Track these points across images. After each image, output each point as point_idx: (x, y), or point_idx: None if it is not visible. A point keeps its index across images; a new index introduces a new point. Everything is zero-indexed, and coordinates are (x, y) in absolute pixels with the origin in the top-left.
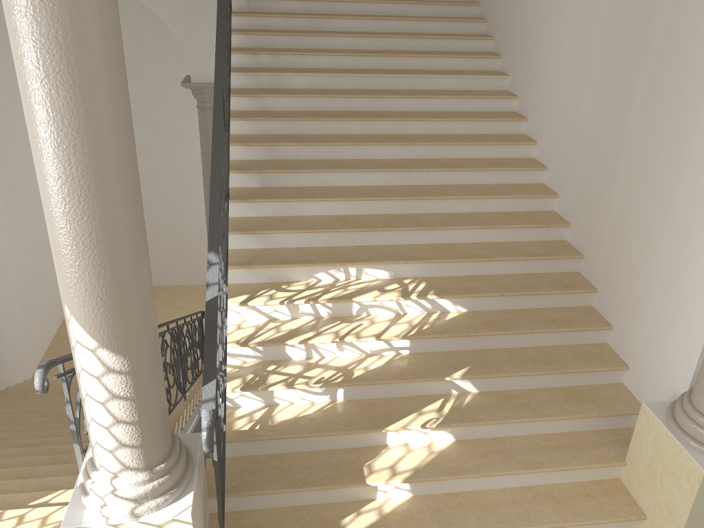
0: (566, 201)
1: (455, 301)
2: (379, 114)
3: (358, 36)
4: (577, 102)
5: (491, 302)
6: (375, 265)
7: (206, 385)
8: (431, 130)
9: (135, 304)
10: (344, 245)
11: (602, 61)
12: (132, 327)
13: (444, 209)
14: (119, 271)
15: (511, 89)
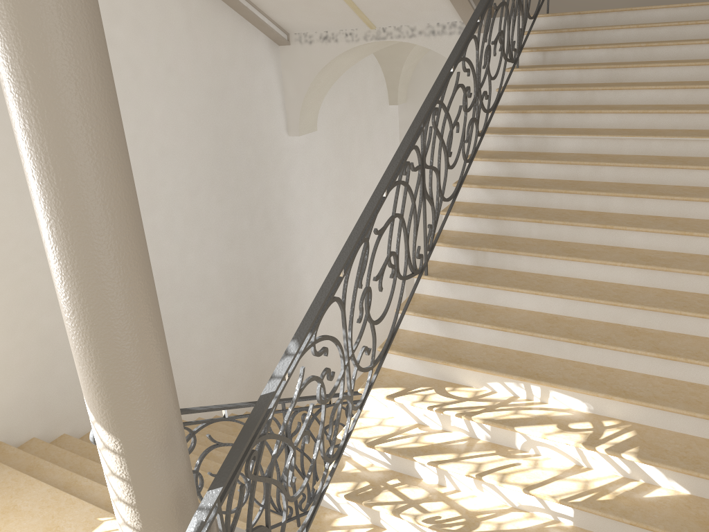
0: None
1: (669, 474)
2: (657, 189)
3: (666, 88)
4: None
5: None
6: (566, 390)
7: (211, 490)
8: None
9: (123, 388)
10: (542, 353)
11: None
12: (121, 410)
13: None
14: (103, 353)
15: None
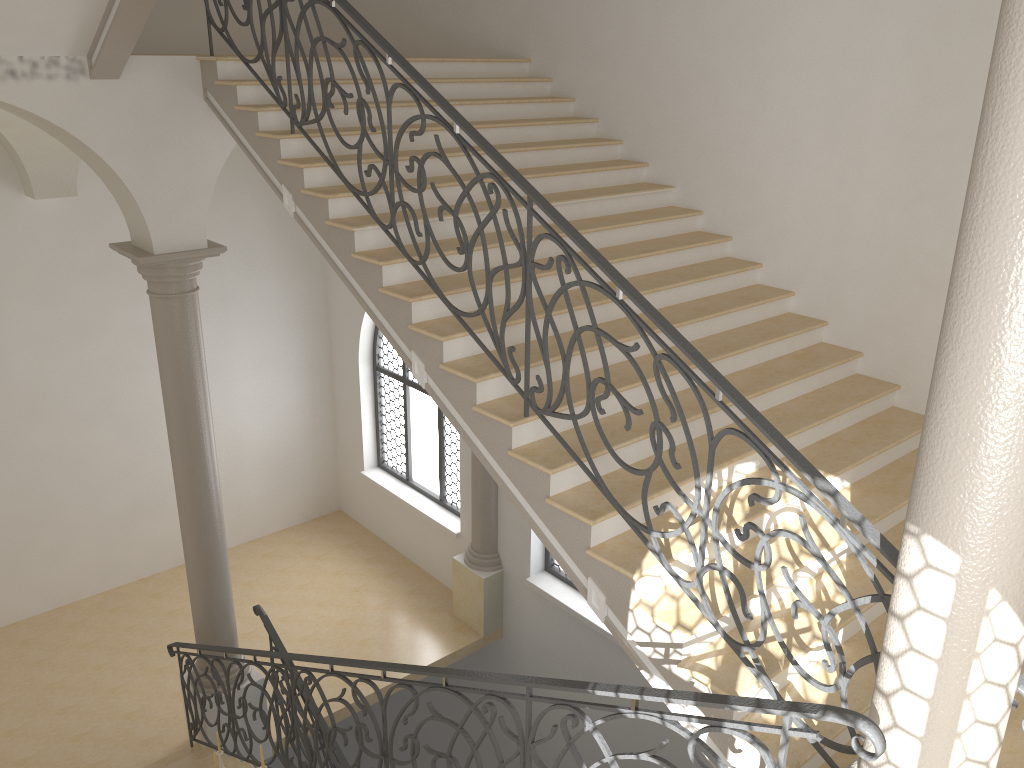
0: (846, 326)
1: (842, 475)
2: (584, 257)
3: (481, 154)
4: (846, 209)
5: (867, 465)
6: (744, 458)
7: None
8: (646, 268)
9: None
10: (680, 442)
11: (890, 158)
12: None
13: (737, 366)
14: None
15: (683, 203)
